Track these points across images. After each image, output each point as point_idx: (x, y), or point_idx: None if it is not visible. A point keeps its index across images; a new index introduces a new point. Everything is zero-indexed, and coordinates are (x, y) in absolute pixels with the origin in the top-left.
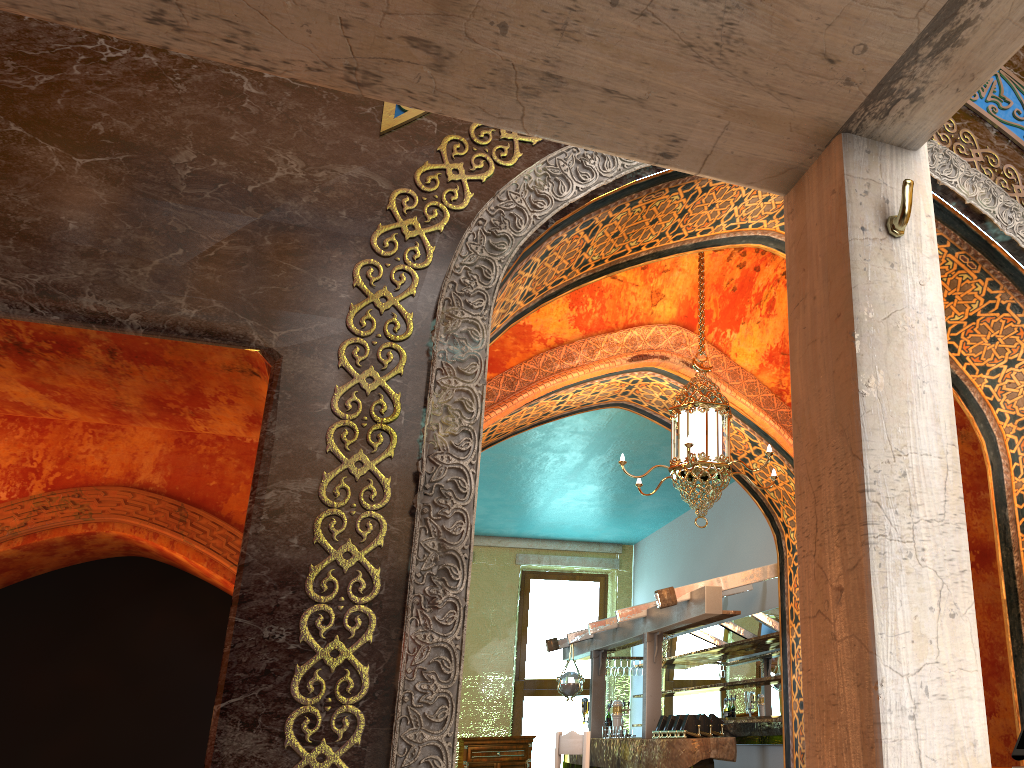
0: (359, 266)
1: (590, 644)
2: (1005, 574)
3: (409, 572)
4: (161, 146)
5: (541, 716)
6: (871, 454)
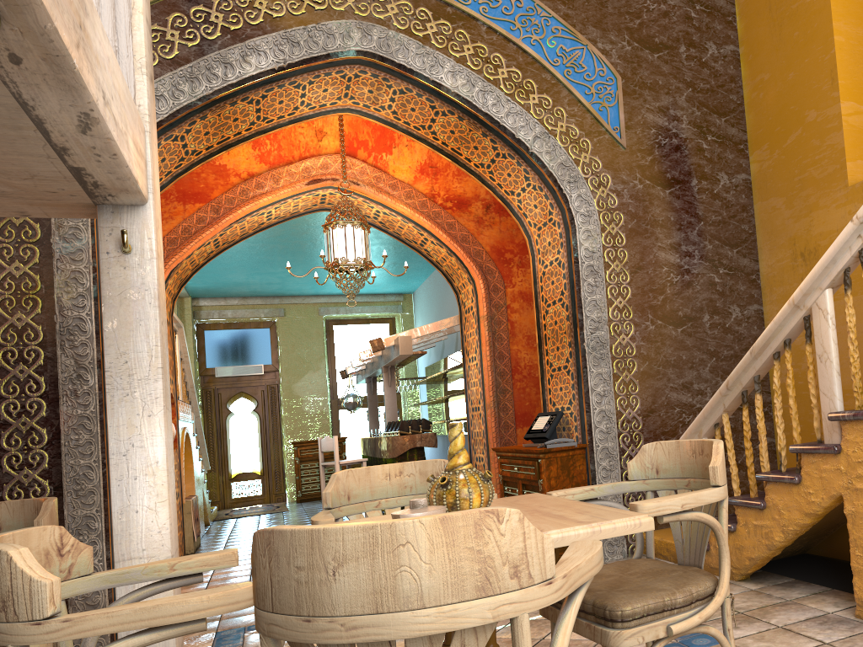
0: None
1: (365, 373)
2: (537, 327)
3: (58, 378)
4: None
5: (354, 423)
6: (108, 356)
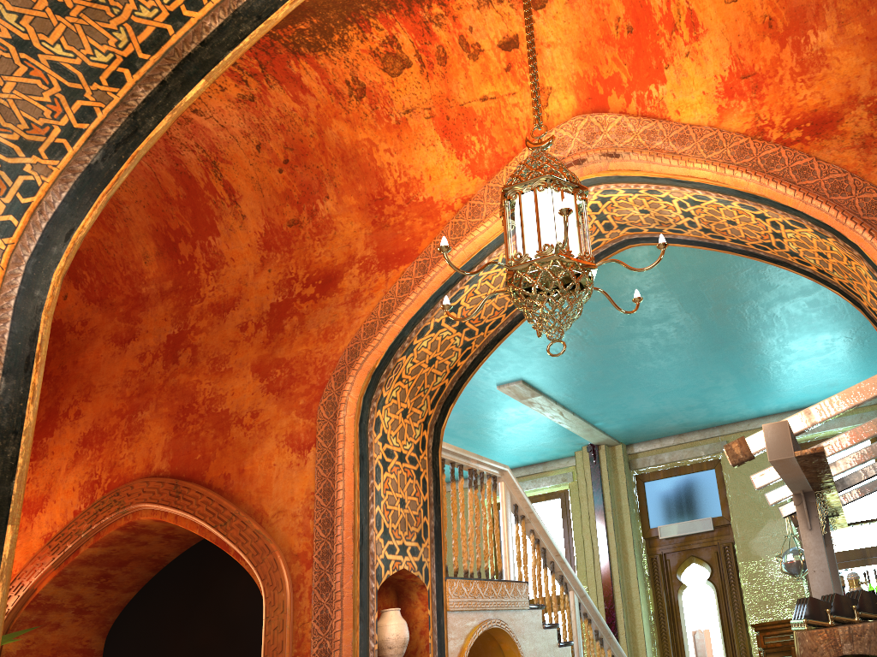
0: None
1: None
2: None
3: None
4: None
5: None
6: None
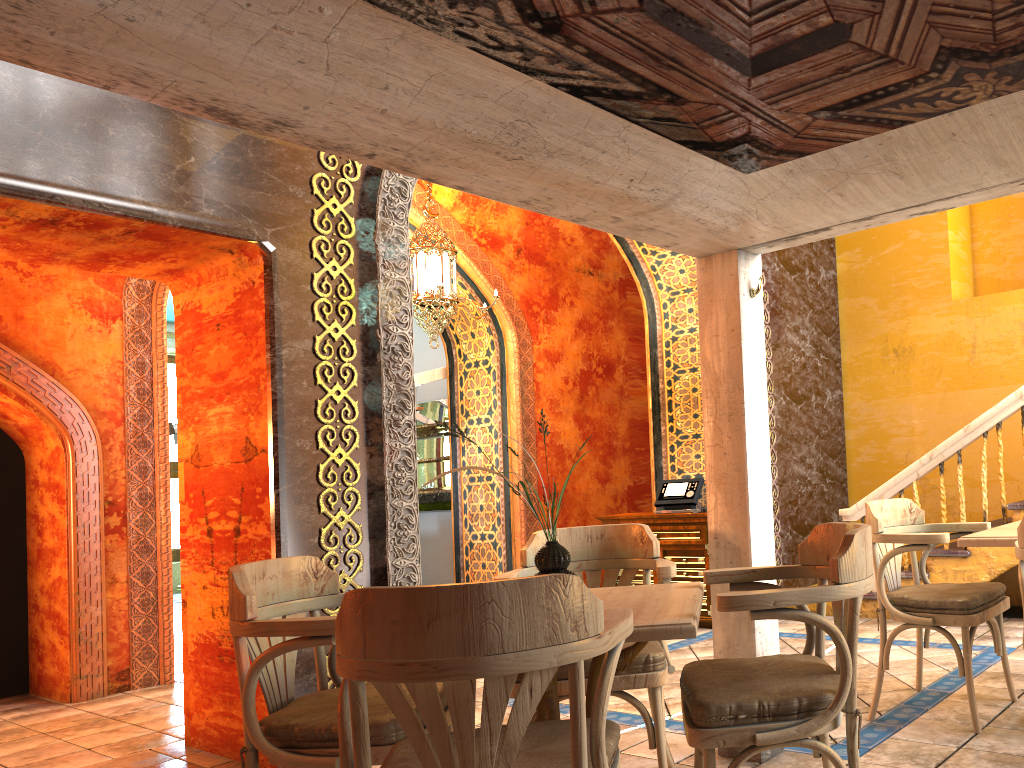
0: (315, 178)
1: None
2: (652, 392)
3: (381, 404)
4: None
5: None
6: (746, 389)
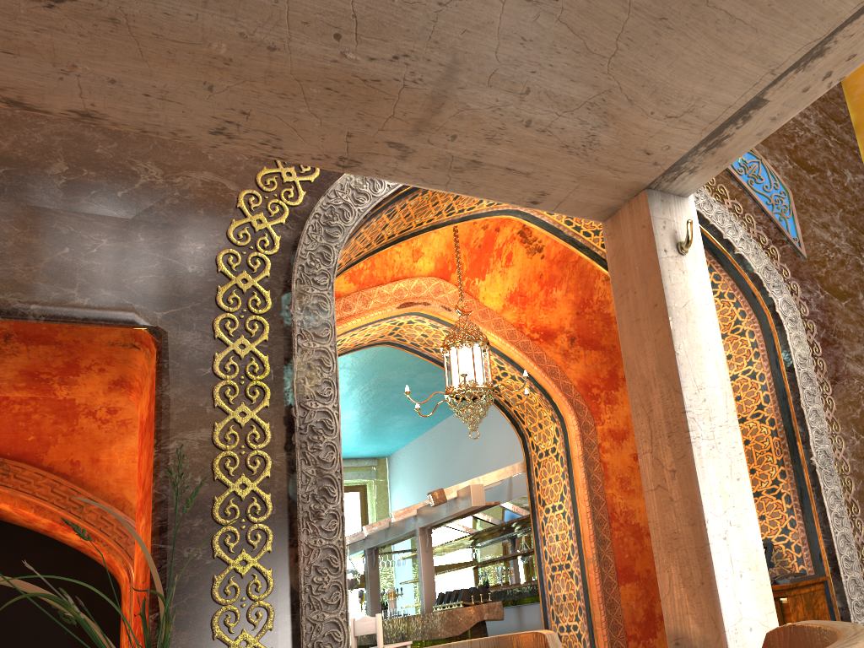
0: (221, 255)
1: (363, 544)
2: None
3: (296, 494)
4: (35, 160)
5: None
6: (686, 389)
